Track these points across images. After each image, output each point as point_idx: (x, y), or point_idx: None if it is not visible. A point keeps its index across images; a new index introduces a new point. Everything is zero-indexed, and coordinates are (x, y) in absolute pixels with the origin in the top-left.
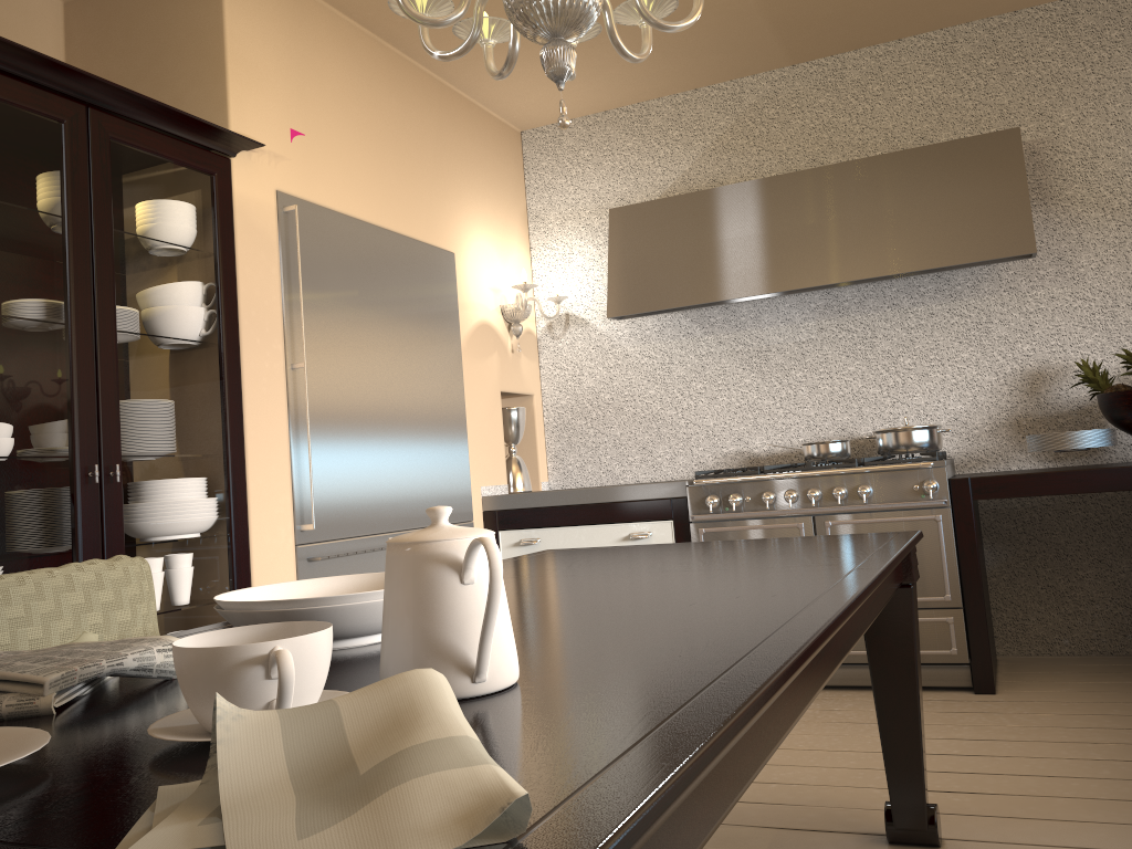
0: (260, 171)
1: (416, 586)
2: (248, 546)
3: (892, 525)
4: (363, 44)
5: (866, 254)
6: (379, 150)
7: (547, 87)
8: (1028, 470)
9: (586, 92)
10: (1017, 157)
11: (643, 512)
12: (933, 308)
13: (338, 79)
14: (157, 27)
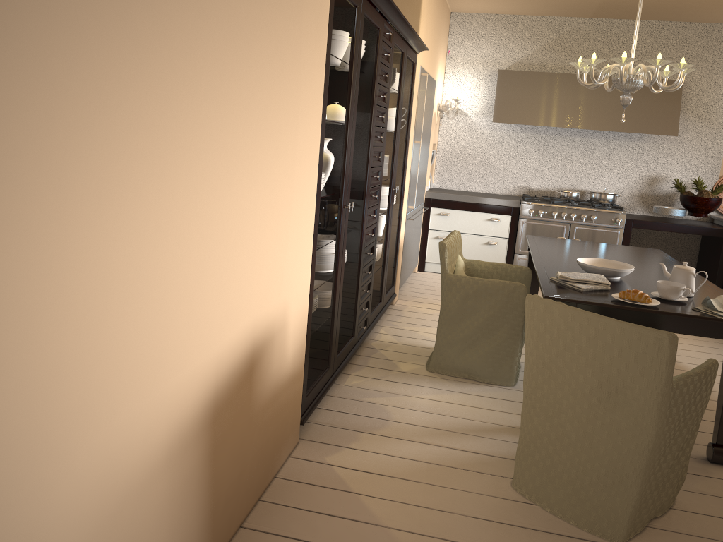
0: (419, 58)
1: (686, 277)
2: (401, 214)
3: (600, 232)
4: None
5: (611, 120)
6: (432, 37)
7: (483, 4)
8: (646, 217)
9: (497, 8)
10: (679, 93)
11: (499, 210)
12: (621, 143)
13: (432, 6)
14: None
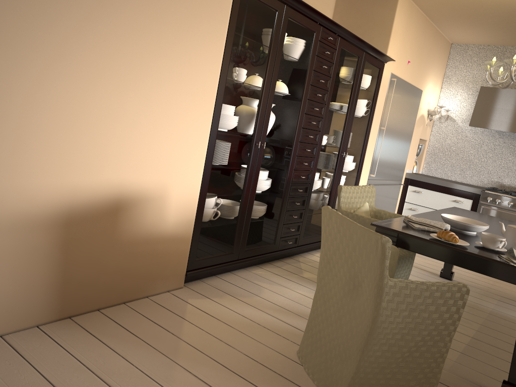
0: (389, 67)
1: (514, 234)
2: (359, 178)
3: None
4: (421, 19)
5: None
6: (415, 56)
7: (472, 36)
8: None
9: (486, 39)
10: None
11: (463, 194)
12: None
13: (413, 32)
14: (369, 12)
